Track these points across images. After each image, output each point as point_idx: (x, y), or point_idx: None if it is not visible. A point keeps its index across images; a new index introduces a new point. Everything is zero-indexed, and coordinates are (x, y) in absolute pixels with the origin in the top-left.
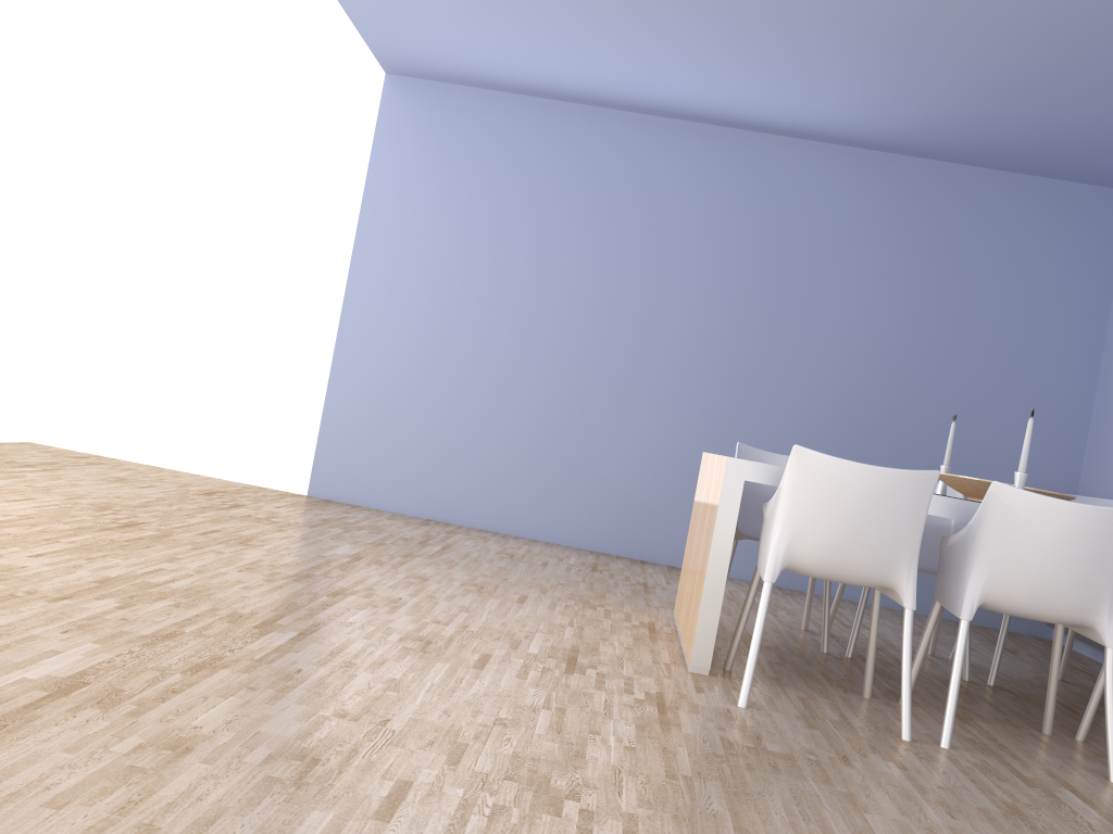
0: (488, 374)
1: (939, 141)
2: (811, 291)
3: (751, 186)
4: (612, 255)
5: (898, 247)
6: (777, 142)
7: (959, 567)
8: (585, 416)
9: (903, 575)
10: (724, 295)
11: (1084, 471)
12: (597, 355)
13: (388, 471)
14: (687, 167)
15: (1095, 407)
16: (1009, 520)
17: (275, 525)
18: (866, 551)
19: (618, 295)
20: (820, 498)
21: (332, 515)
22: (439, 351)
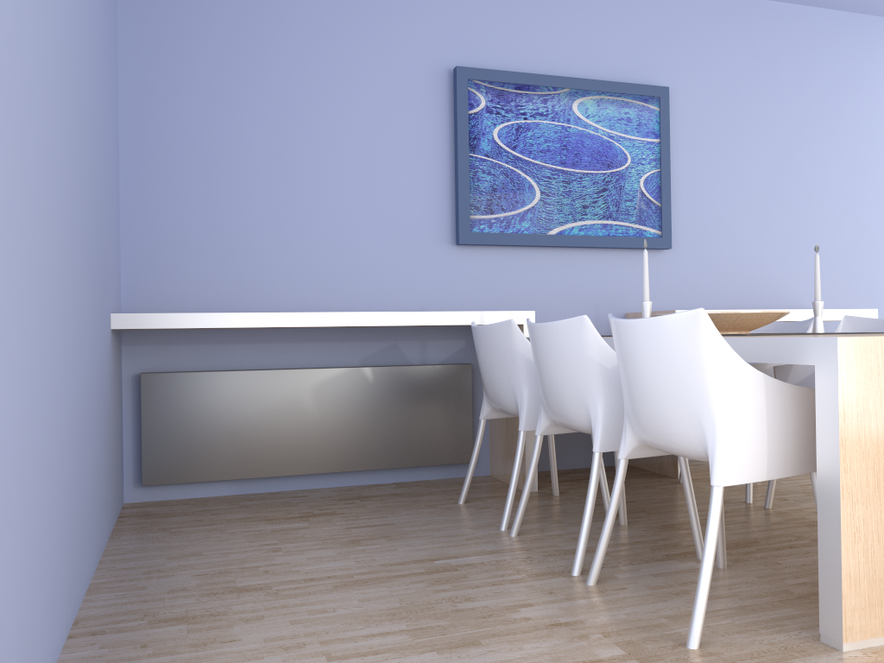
0: None
1: None
2: None
3: None
4: None
5: None
6: None
7: None
8: None
9: None
10: None
11: (128, 279)
12: None
13: None
14: None
15: (125, 194)
16: None
17: None
18: None
19: None
20: None
21: None
22: None
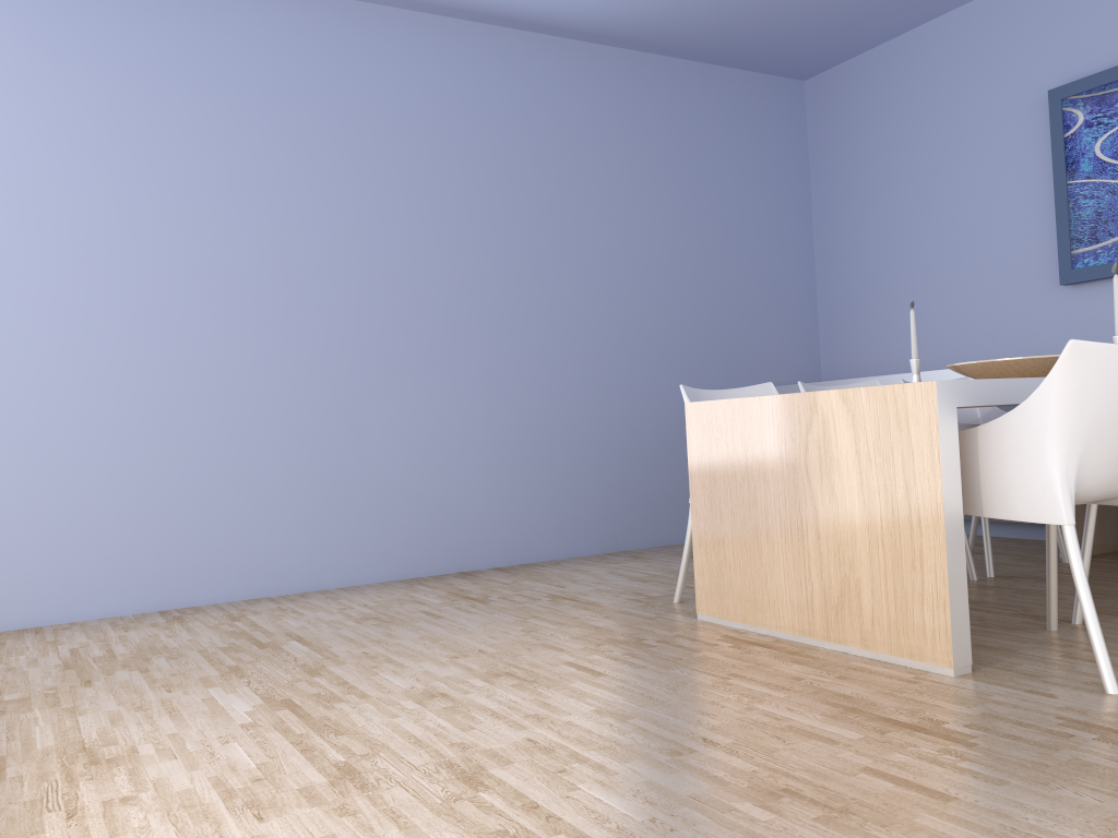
0: (199, 378)
1: (672, 27)
2: (566, 210)
3: (478, 88)
4: (334, 189)
5: (635, 151)
6: (495, 34)
7: None
8: (348, 409)
9: None
10: (478, 226)
11: (824, 357)
12: (344, 325)
13: (73, 560)
14: (400, 67)
15: (819, 294)
16: None
17: (37, 705)
18: None
19: (354, 242)
20: (1108, 401)
21: (51, 655)
22: (113, 359)
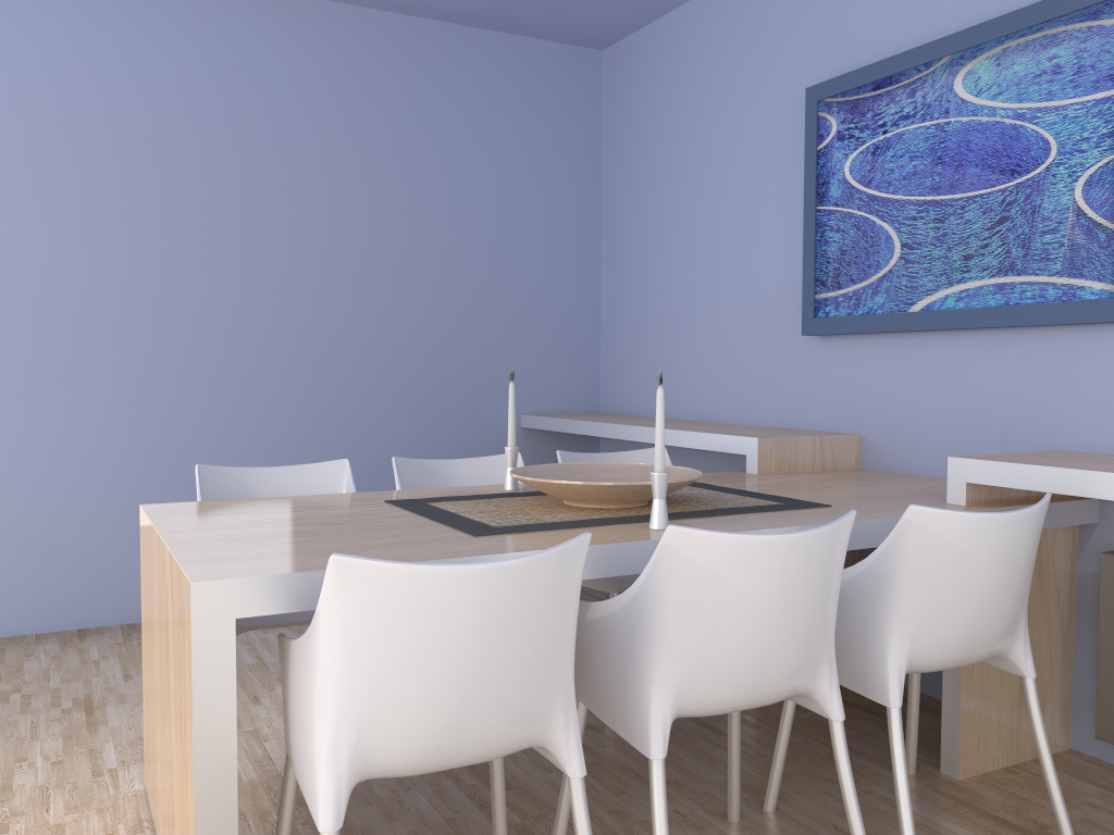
0: None
1: None
2: (255, 200)
3: (135, 48)
4: None
5: (359, 130)
6: None
7: (625, 664)
8: None
9: (559, 723)
10: (127, 218)
11: (604, 381)
12: None
13: None
14: (22, 19)
15: (603, 306)
16: (701, 585)
17: None
18: (499, 712)
19: None
20: (402, 648)
21: None
22: None
